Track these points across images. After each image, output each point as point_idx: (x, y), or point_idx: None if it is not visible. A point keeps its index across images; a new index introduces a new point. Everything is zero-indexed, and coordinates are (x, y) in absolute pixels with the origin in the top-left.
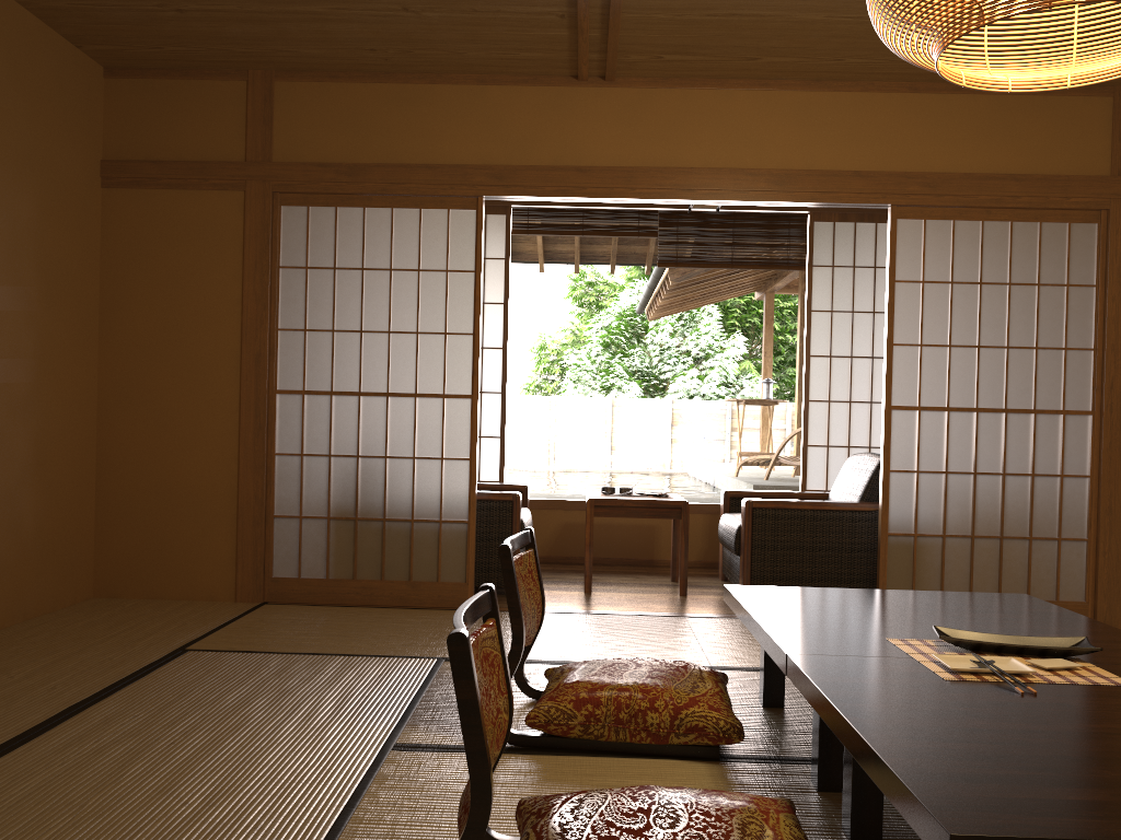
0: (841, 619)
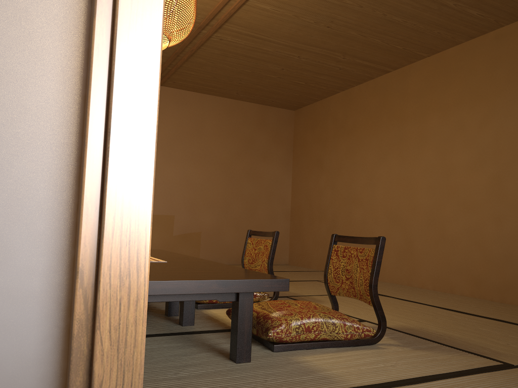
0: (189, 266)
